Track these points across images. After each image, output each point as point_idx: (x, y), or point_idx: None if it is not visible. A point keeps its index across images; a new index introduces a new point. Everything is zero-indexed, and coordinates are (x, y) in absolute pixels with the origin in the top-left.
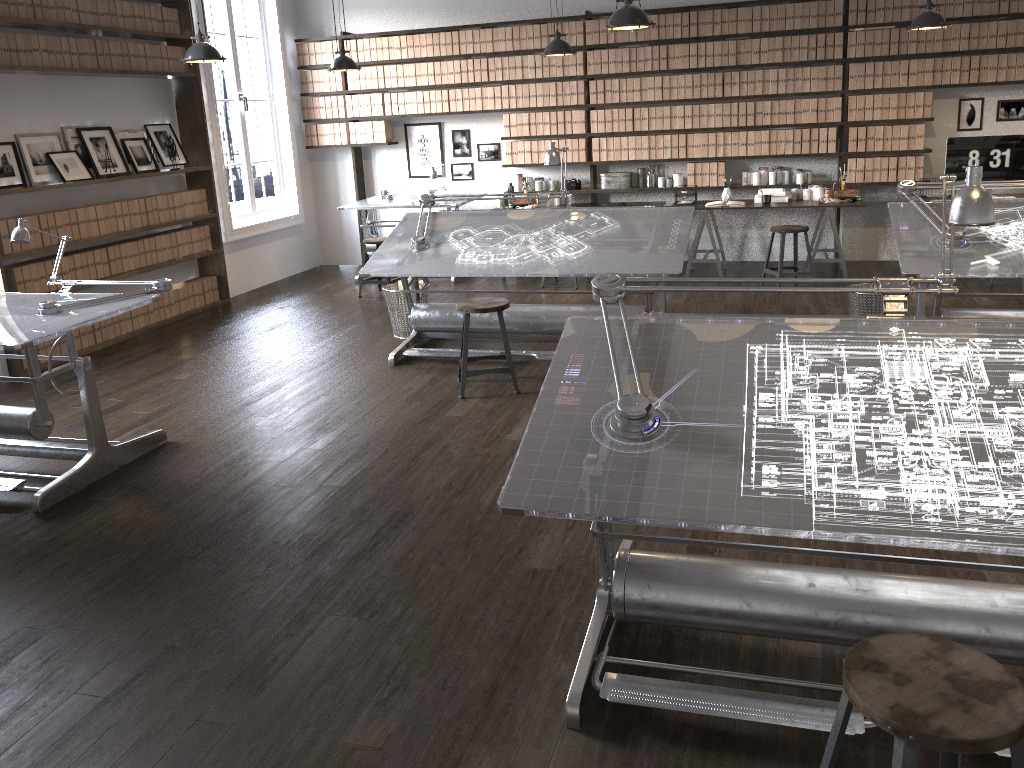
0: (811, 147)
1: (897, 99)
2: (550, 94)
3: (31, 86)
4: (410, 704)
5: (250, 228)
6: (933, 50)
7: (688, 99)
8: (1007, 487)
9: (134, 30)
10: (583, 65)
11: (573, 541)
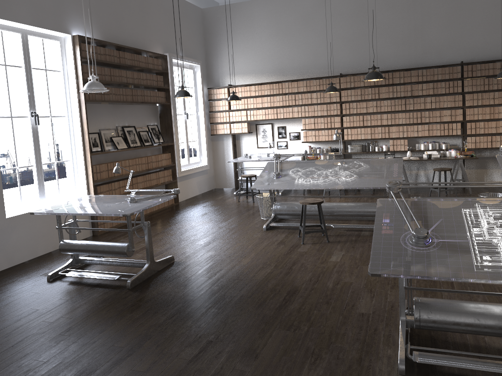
0: (449, 132)
1: (489, 109)
2: (324, 110)
3: (106, 109)
4: (325, 364)
5: (188, 170)
6: None
7: (389, 111)
8: None
9: (147, 85)
10: (339, 97)
11: (376, 302)
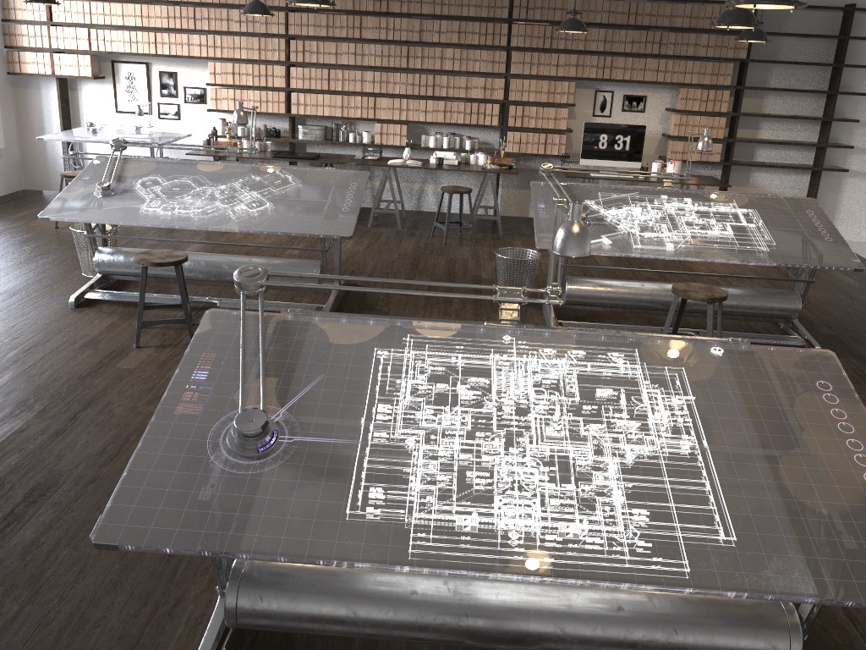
0: (479, 119)
1: (548, 85)
2: (254, 48)
3: None
4: None
5: None
6: (577, 48)
7: (378, 66)
8: (583, 512)
9: None
10: (285, 25)
11: None
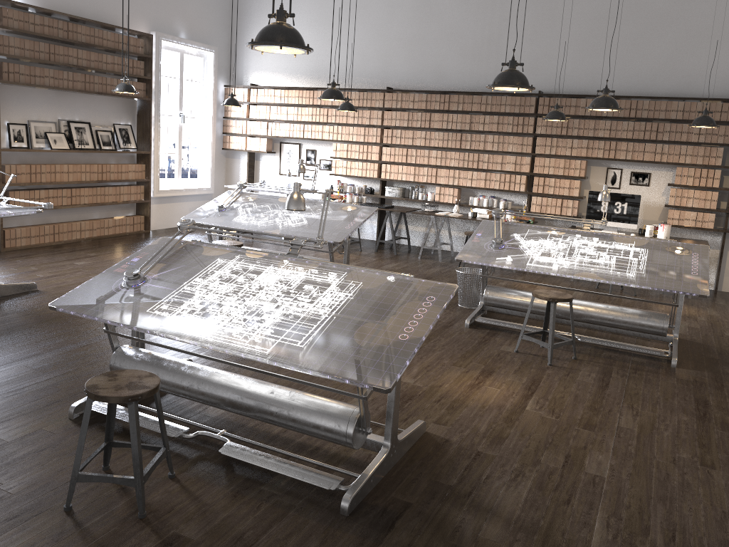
0: (510, 186)
1: (564, 162)
2: (361, 134)
3: (44, 95)
4: (15, 399)
5: (172, 191)
6: (588, 134)
7: (439, 147)
8: (242, 326)
9: (111, 71)
10: (381, 119)
11: None
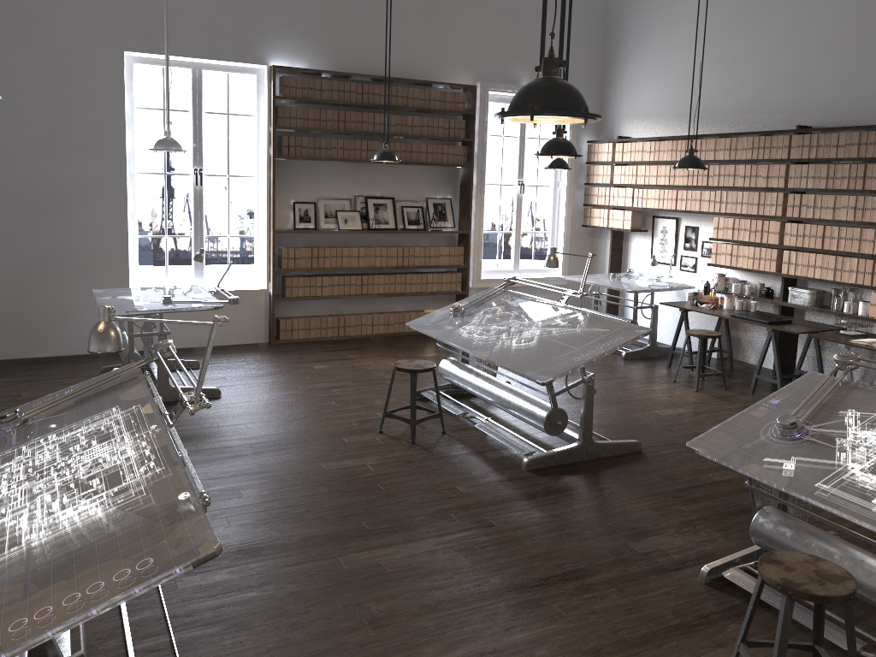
0: None
1: None
2: (753, 203)
3: (337, 169)
4: None
5: (500, 280)
6: None
7: None
8: None
9: (415, 135)
10: (785, 178)
11: None
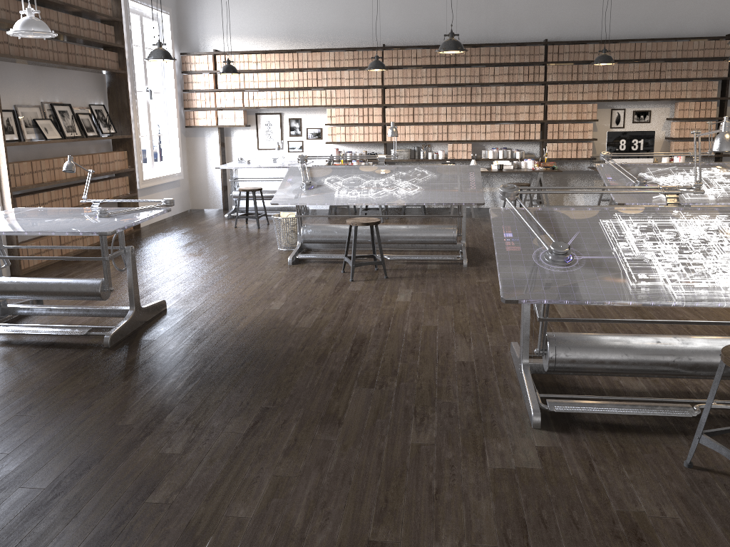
0: (525, 135)
1: (576, 107)
2: (359, 96)
3: (24, 72)
4: (436, 424)
5: (153, 180)
6: (597, 79)
7: (449, 103)
8: None
9: (91, 38)
10: (381, 79)
11: (475, 348)
